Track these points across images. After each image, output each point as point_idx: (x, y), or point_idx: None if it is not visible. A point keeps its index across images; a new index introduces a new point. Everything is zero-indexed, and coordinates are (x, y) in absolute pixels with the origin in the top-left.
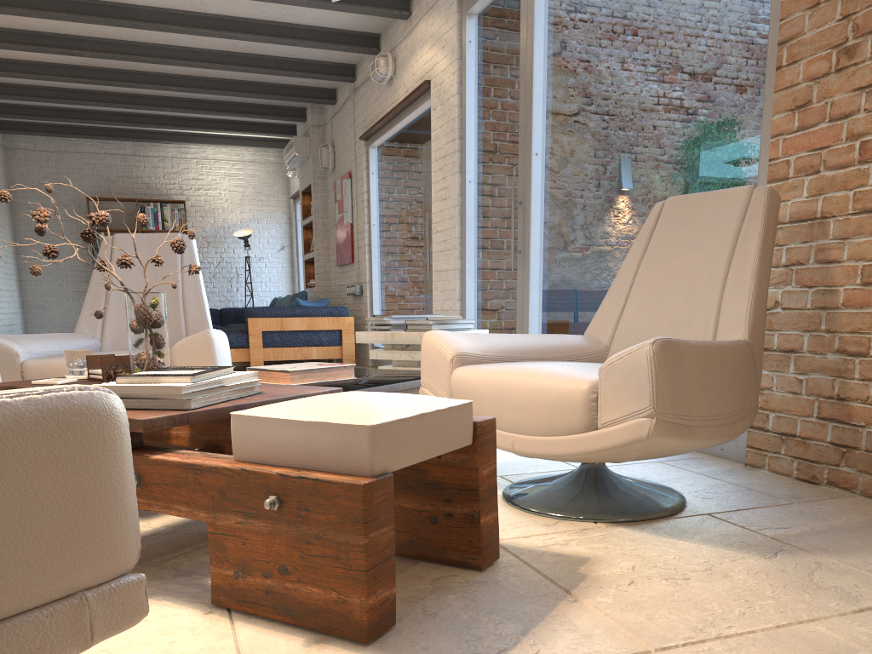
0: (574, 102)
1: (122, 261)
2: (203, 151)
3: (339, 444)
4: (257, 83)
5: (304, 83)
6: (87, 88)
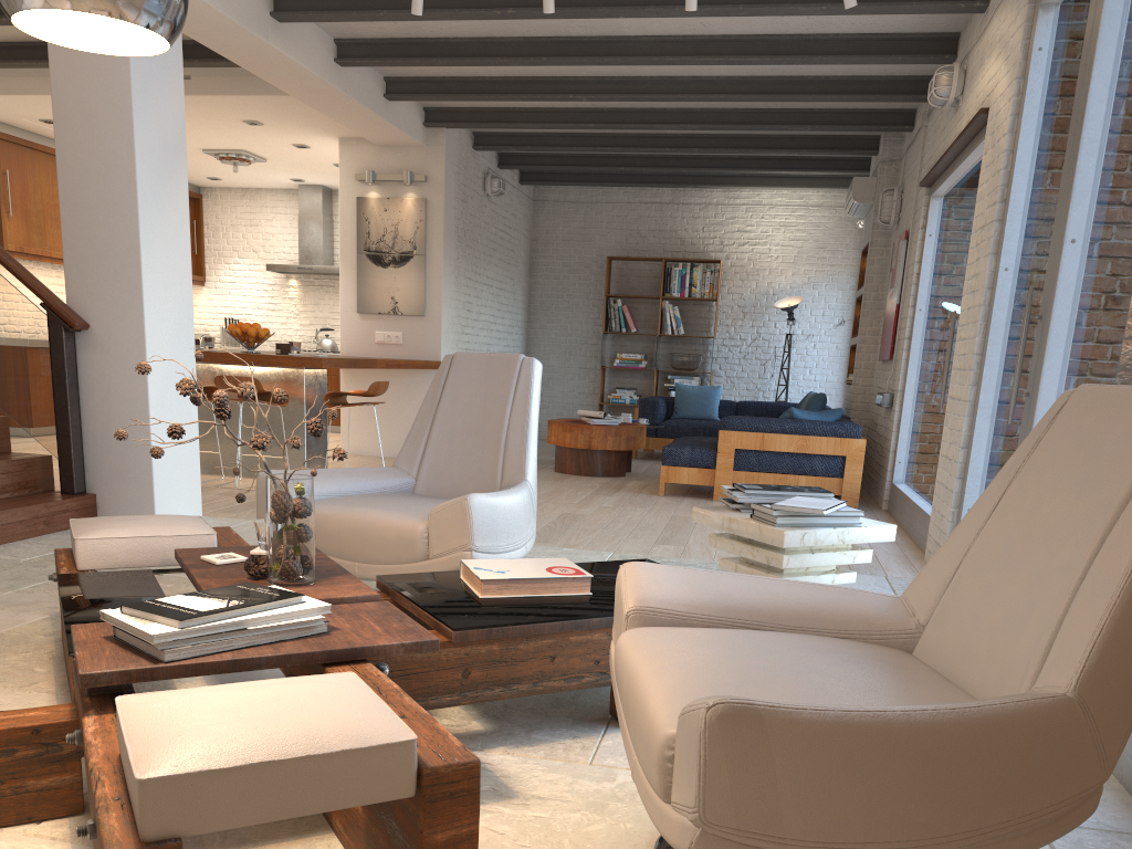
0: (1129, 160)
1: (252, 442)
2: (756, 194)
3: (131, 785)
4: (802, 111)
5: (867, 105)
6: (604, 132)
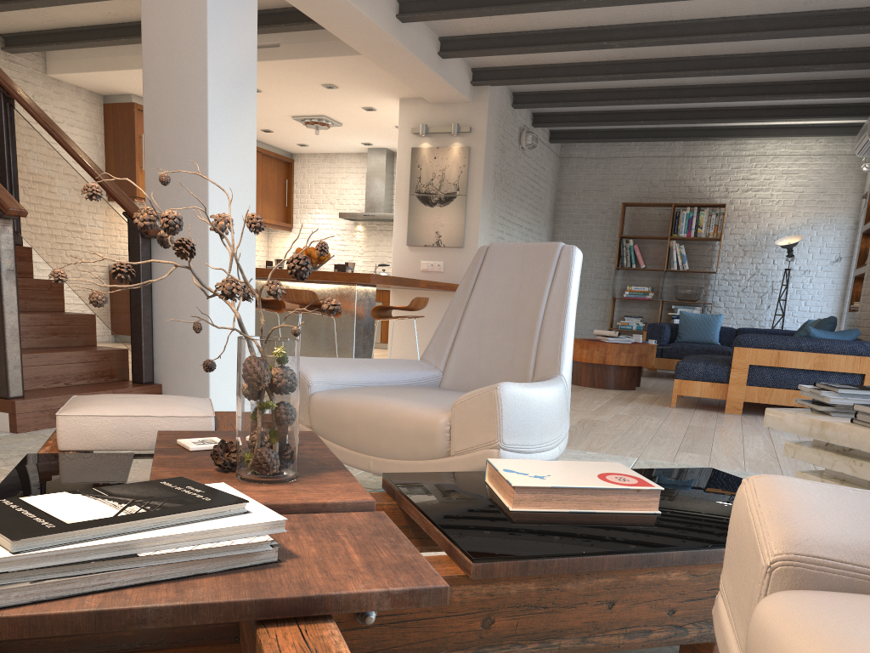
0: None
1: (218, 288)
2: (761, 146)
3: None
4: (825, 51)
5: None
6: (629, 86)
